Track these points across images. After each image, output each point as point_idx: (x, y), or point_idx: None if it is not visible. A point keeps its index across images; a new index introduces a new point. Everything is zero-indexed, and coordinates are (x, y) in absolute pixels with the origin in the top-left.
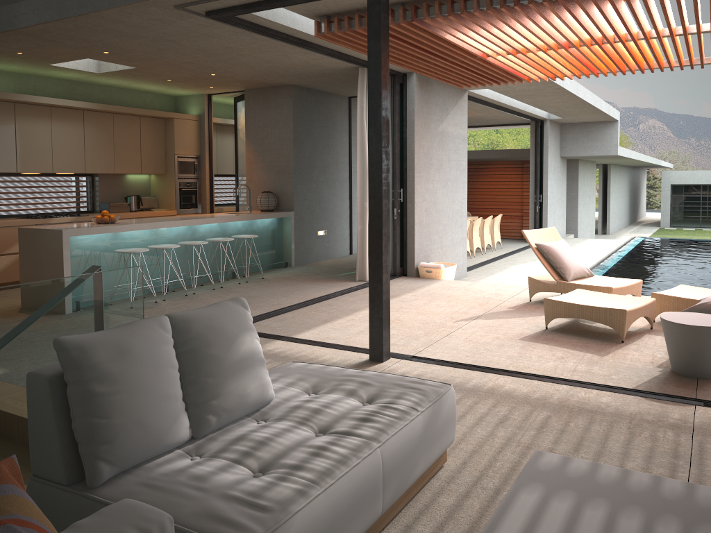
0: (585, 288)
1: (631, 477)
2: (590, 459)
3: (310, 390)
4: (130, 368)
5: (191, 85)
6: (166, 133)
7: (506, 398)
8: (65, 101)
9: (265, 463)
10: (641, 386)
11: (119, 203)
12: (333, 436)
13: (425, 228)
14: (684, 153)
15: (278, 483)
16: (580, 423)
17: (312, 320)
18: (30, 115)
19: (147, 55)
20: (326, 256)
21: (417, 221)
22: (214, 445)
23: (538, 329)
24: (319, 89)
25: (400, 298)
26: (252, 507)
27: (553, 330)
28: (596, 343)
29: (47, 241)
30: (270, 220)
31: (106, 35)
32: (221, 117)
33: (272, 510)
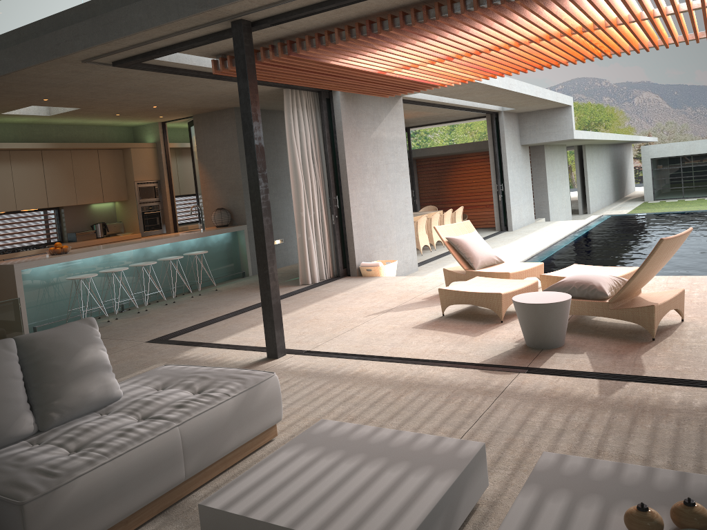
0: (488, 275)
1: (378, 433)
2: (397, 424)
3: (160, 387)
4: None
5: (141, 116)
6: (125, 162)
7: (363, 380)
8: (21, 144)
9: (81, 445)
10: (488, 360)
11: (85, 232)
12: (147, 420)
13: (365, 230)
14: (682, 122)
15: (77, 457)
16: (410, 396)
17: (239, 326)
18: None
19: (84, 98)
20: (285, 263)
21: (355, 224)
22: (53, 435)
23: (436, 316)
24: (262, 108)
25: (331, 298)
26: (47, 475)
27: (448, 316)
28: (477, 325)
29: (2, 275)
30: (224, 235)
31: (37, 87)
32: (181, 141)
33: (60, 475)
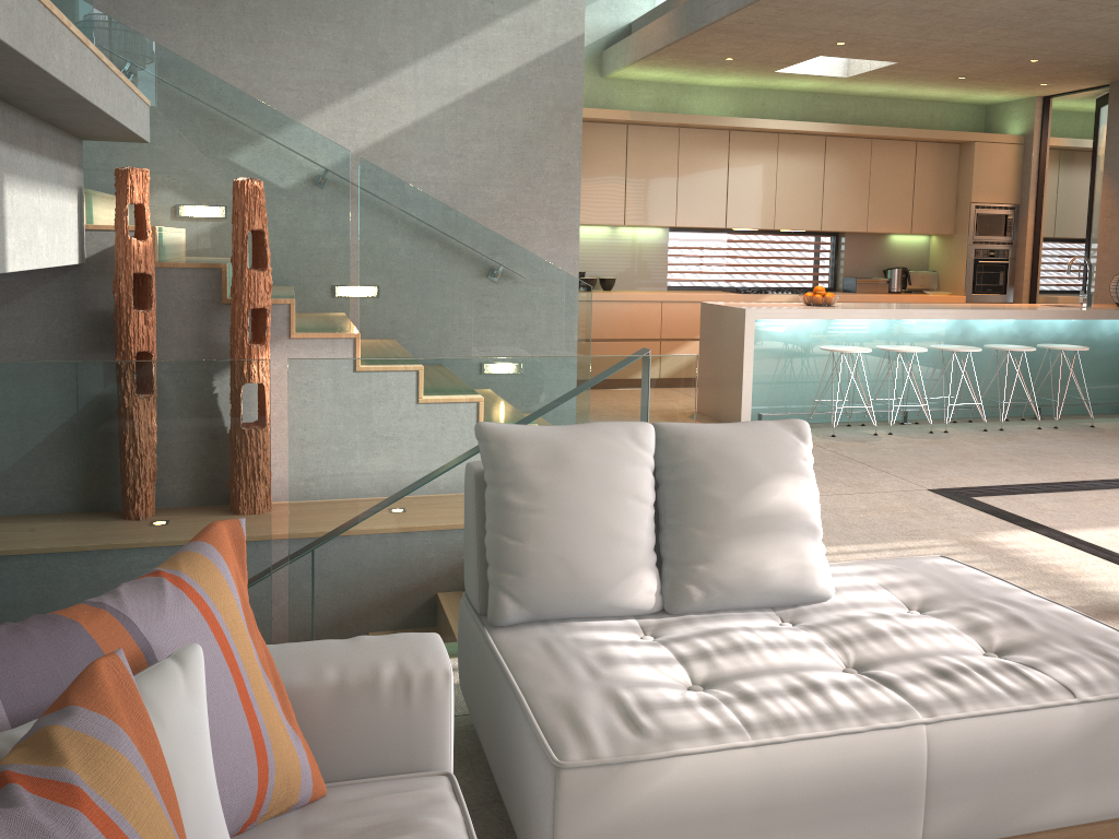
0: None
1: None
2: None
3: (916, 604)
4: (563, 483)
5: (1005, 82)
6: (959, 168)
7: None
8: (797, 124)
9: (717, 677)
10: None
11: (871, 279)
12: (861, 678)
13: None
14: None
15: (694, 706)
16: None
17: None
18: (749, 147)
19: (904, 41)
20: None
21: None
22: (682, 629)
23: None
24: None
25: None
26: (626, 720)
27: None
28: None
29: (728, 323)
30: None
31: (826, 16)
32: (1075, 137)
33: (647, 735)
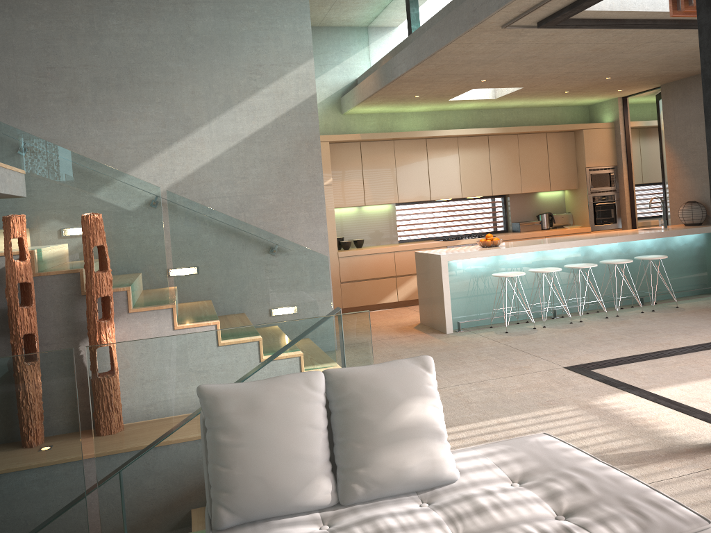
0: None
1: None
2: None
3: (518, 477)
4: (257, 423)
5: (595, 91)
6: (576, 146)
7: None
8: (468, 130)
9: None
10: None
11: (529, 222)
12: None
13: None
14: None
15: None
16: None
17: (695, 371)
18: (440, 148)
19: (522, 75)
20: None
21: None
22: (348, 518)
23: None
24: None
25: None
26: None
27: None
28: None
29: (431, 264)
30: (694, 236)
31: (468, 66)
32: (647, 119)
33: None
